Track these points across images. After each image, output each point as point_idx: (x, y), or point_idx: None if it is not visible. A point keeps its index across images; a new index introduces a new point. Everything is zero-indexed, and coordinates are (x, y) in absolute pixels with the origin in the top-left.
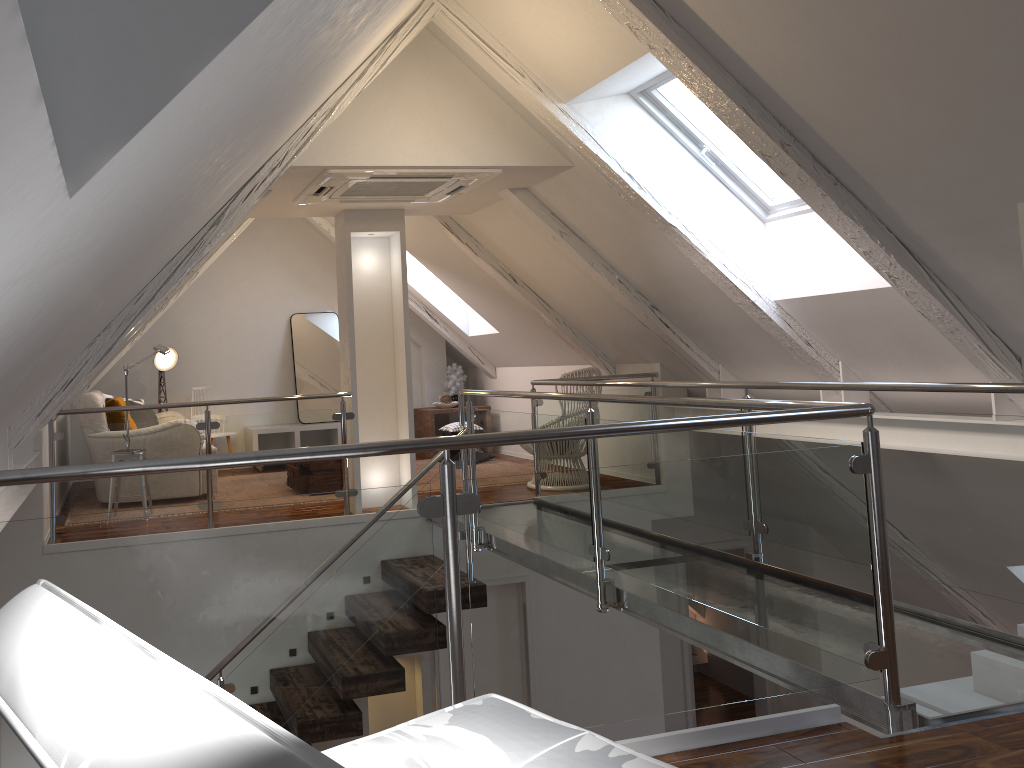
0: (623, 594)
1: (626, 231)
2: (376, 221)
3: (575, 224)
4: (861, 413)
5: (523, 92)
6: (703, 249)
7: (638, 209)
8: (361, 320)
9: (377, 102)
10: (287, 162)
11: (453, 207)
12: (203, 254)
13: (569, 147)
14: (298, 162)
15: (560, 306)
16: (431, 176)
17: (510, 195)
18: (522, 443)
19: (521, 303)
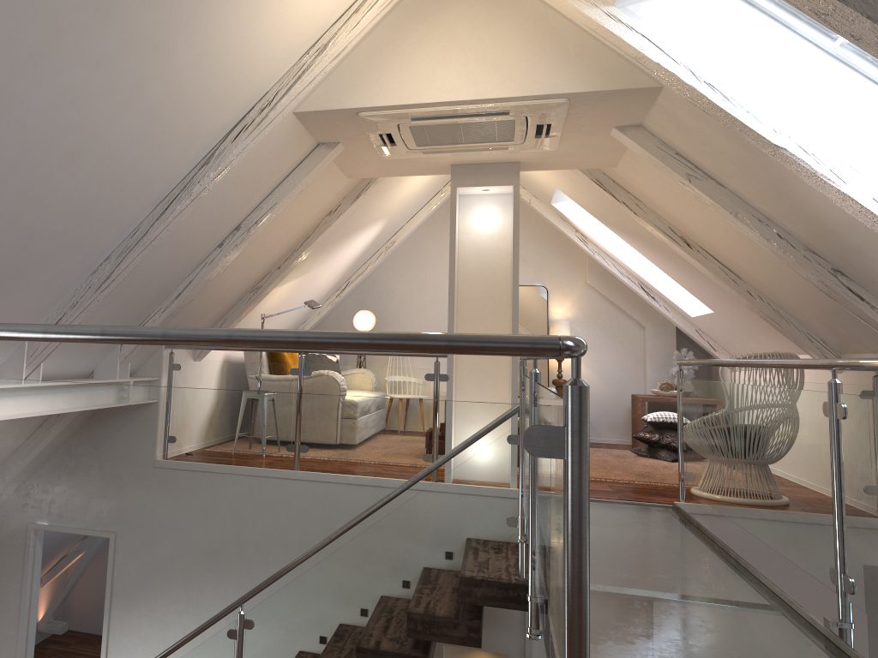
0: (107, 561)
1: (755, 166)
2: (486, 175)
3: (704, 164)
4: (542, 350)
5: (559, 0)
6: (835, 178)
7: (734, 130)
8: (474, 280)
9: (411, 38)
10: (276, 101)
11: (579, 157)
12: (192, 193)
13: (631, 60)
14: (323, 106)
15: (747, 275)
16: (487, 114)
17: (620, 135)
18: (1, 338)
19: (702, 272)
